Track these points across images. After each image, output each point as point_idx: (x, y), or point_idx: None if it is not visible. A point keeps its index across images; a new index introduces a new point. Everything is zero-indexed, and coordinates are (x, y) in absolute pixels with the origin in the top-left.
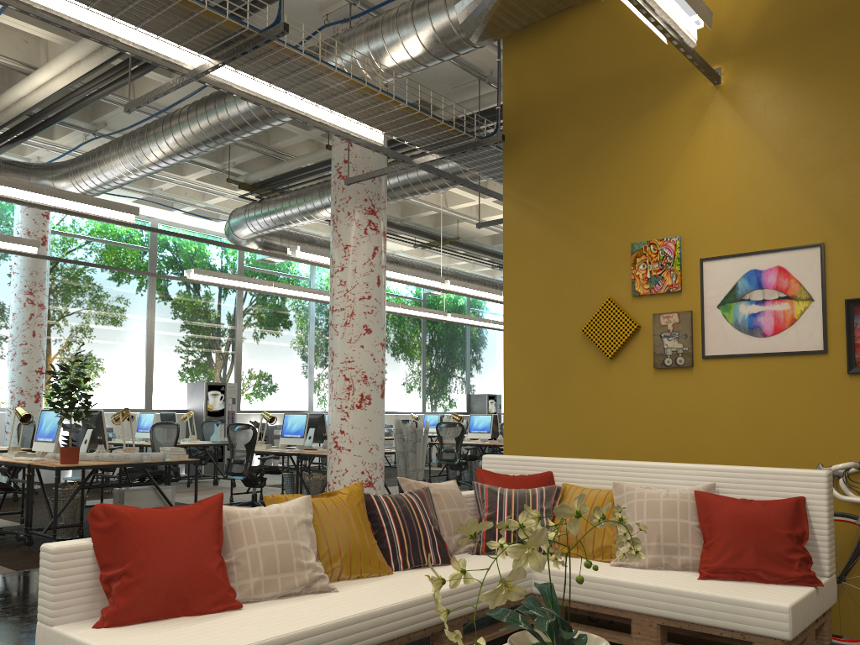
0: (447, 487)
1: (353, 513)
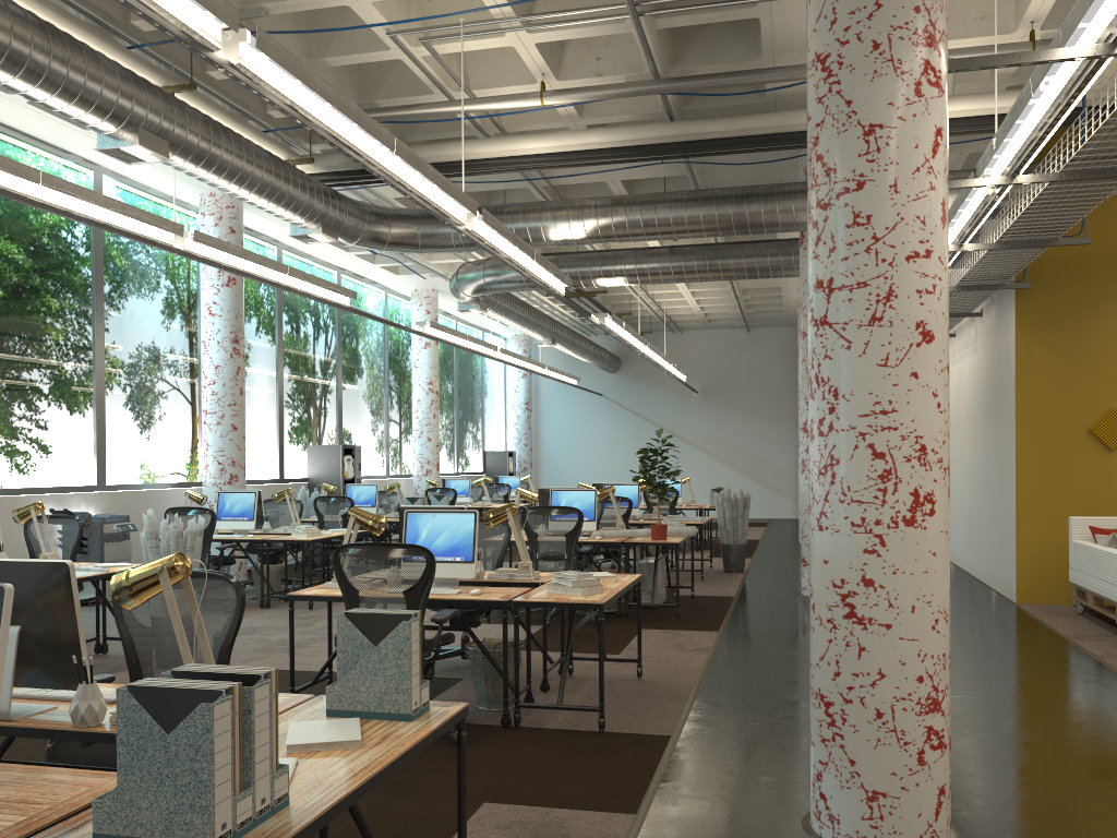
0: None
1: None
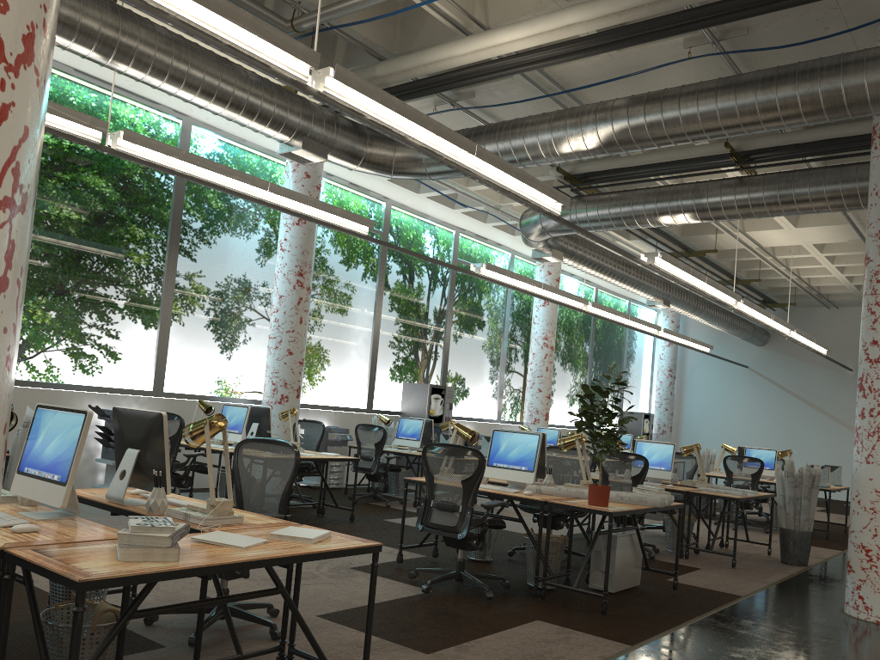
0: None
1: None
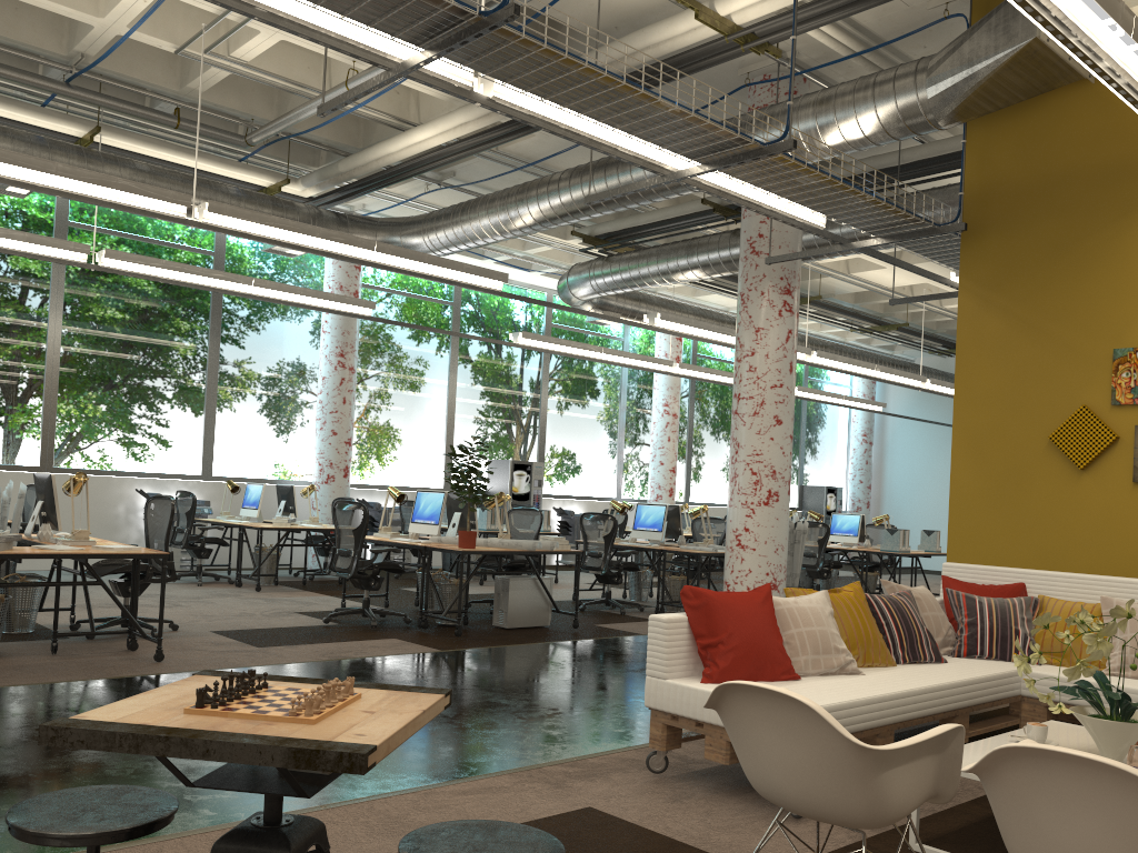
0: (924, 592)
1: (862, 609)
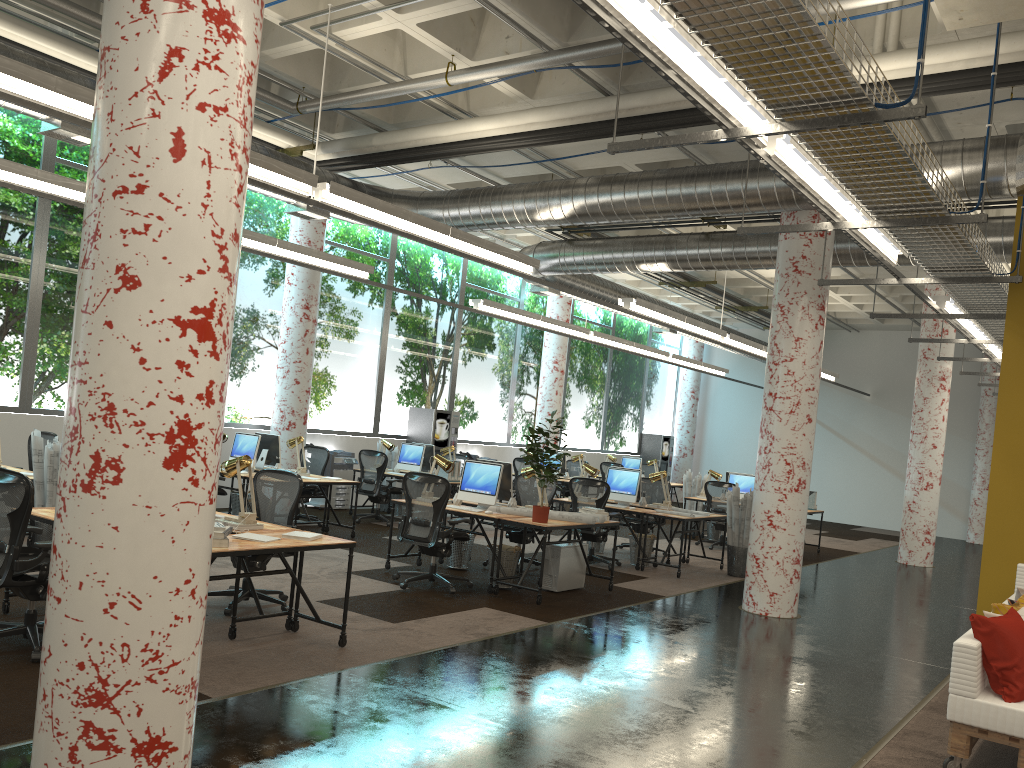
0: None
1: None
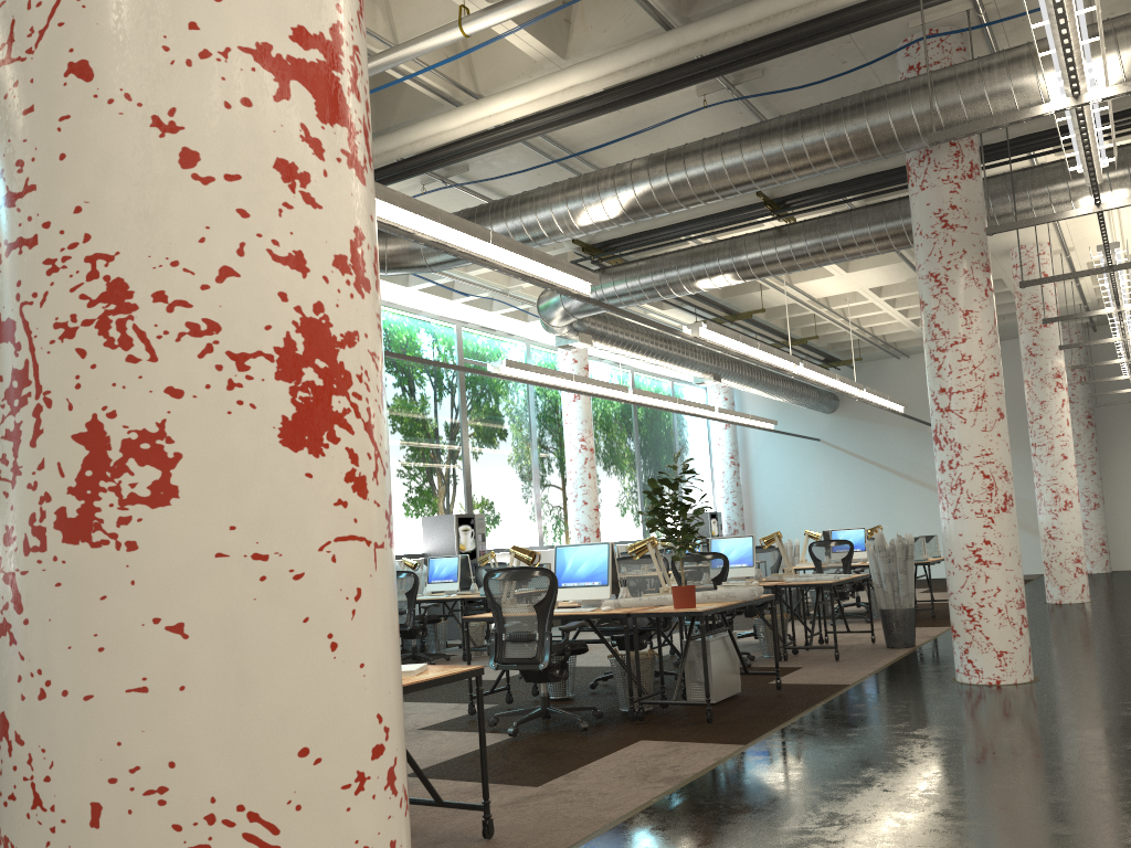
0: None
1: None
